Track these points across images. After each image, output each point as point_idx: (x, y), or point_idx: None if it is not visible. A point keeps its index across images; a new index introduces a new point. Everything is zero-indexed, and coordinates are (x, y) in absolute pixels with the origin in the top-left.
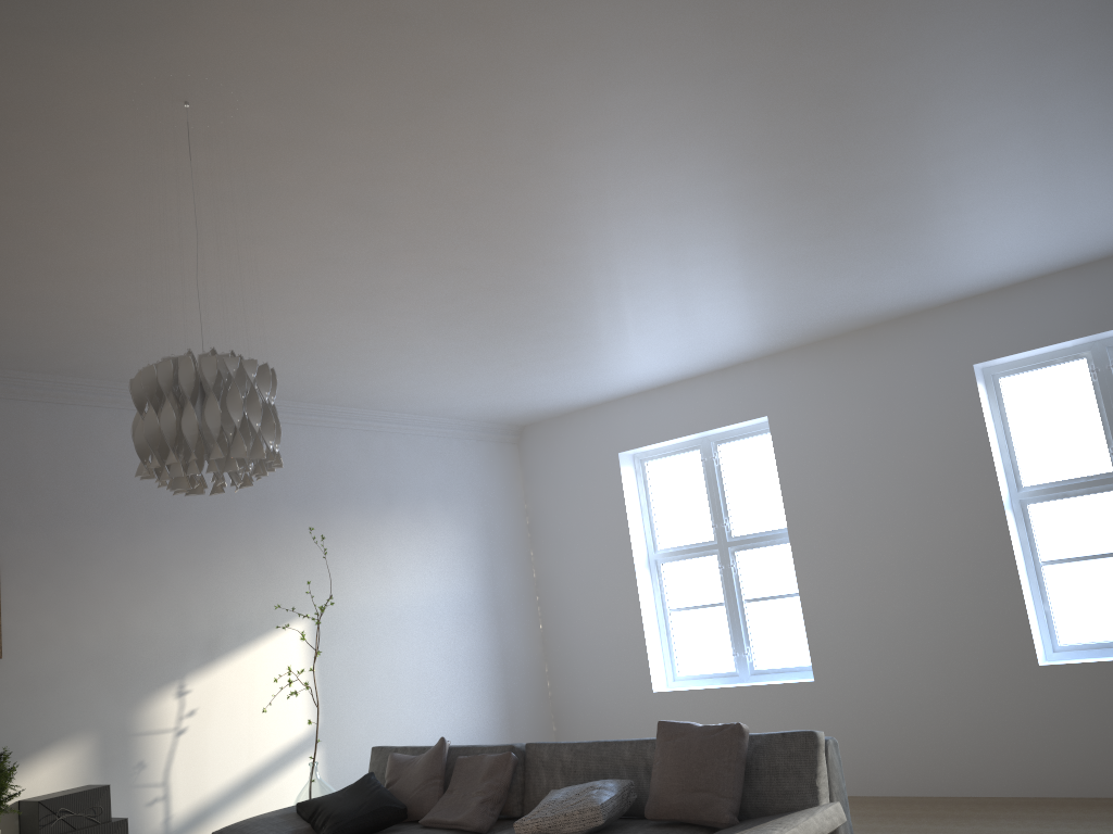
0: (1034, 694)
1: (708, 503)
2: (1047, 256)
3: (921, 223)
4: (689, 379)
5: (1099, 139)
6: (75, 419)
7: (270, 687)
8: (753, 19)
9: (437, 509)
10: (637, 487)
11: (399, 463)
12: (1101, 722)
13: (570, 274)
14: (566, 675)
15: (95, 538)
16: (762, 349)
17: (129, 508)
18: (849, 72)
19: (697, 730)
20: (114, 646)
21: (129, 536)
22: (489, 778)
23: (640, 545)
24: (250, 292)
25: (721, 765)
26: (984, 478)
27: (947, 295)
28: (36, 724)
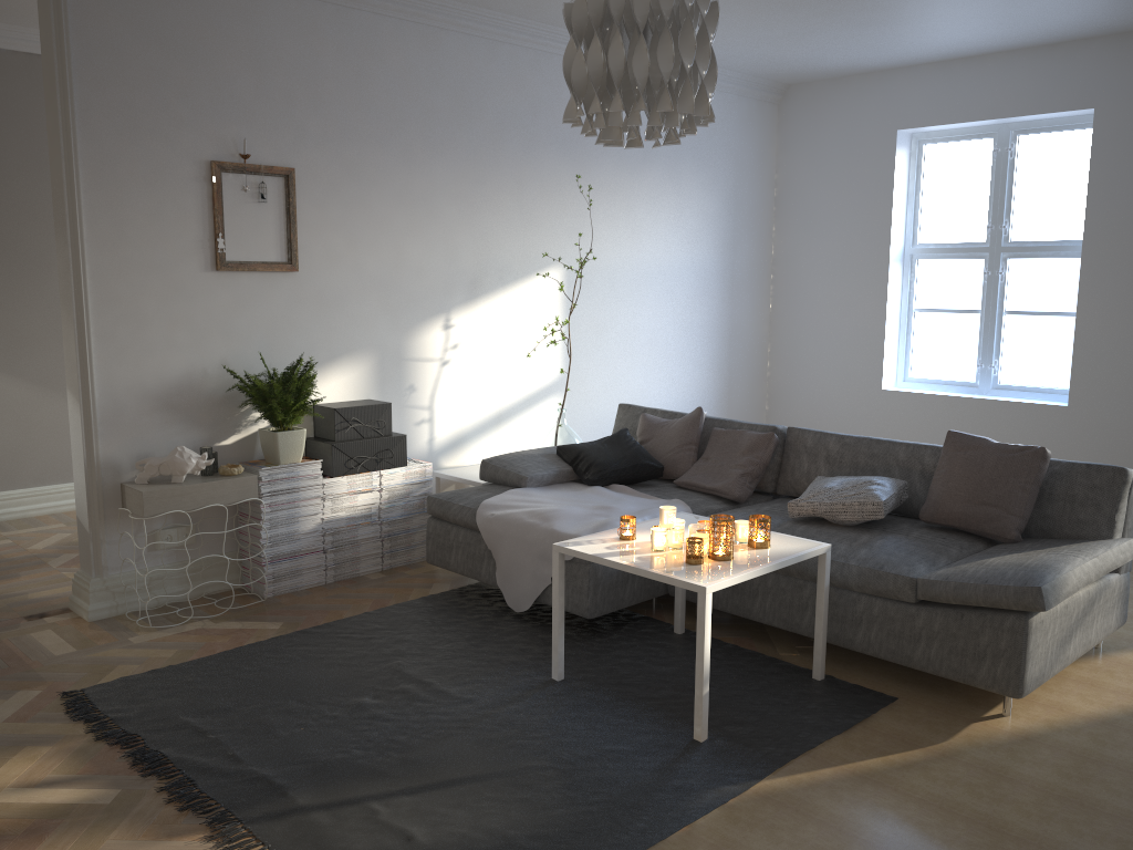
0: None
1: (988, 201)
2: None
3: None
4: (1006, 52)
5: None
6: (360, 27)
7: (522, 332)
8: None
9: (690, 170)
10: (908, 171)
11: None
12: None
13: None
14: (789, 359)
15: (376, 160)
16: (1116, 25)
17: (408, 133)
18: None
19: (993, 446)
20: (392, 273)
21: (407, 163)
22: (749, 454)
23: (899, 237)
24: None
25: (1016, 484)
26: None
27: None
28: (326, 338)
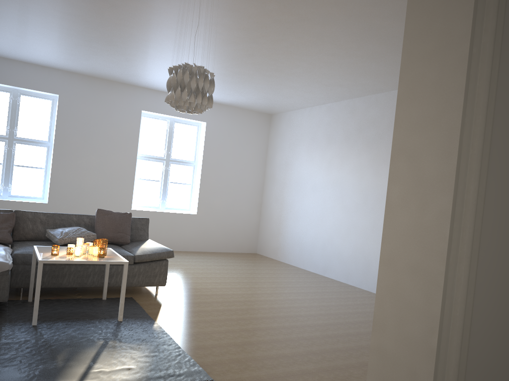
0: None
1: (7, 118)
2: None
3: None
4: (24, 62)
5: (245, 83)
6: None
7: None
8: (279, 43)
9: None
10: None
11: None
12: None
13: (114, 33)
14: None
15: None
16: (73, 69)
17: None
18: (262, 55)
19: (116, 213)
20: None
21: None
22: (6, 222)
23: None
24: None
25: (127, 225)
26: (133, 147)
27: (147, 86)
28: None
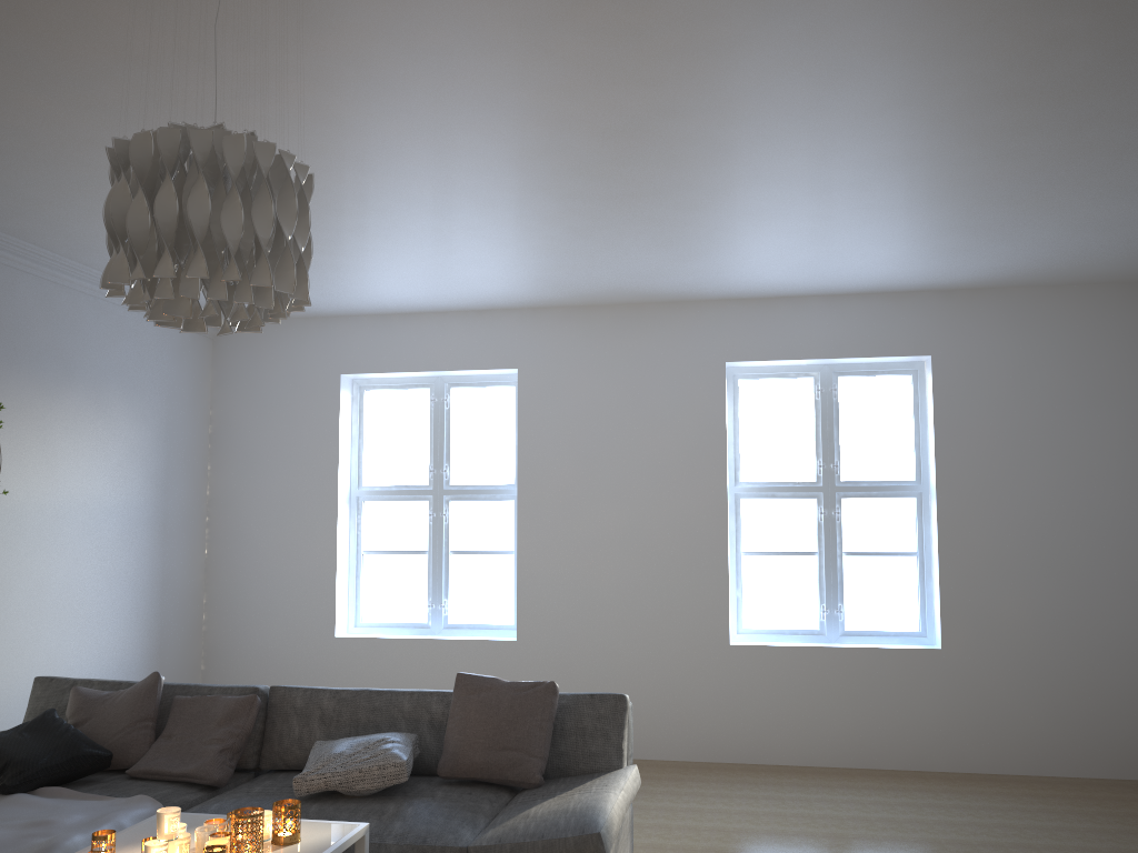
0: (720, 670)
1: (429, 446)
2: (821, 280)
3: (773, 219)
4: (440, 313)
5: (956, 191)
6: None
7: None
8: None
9: (119, 397)
10: (351, 415)
11: (85, 331)
12: (772, 699)
13: (443, 167)
14: (230, 610)
15: None
16: (533, 300)
17: None
18: (873, 56)
19: (506, 685)
20: None
21: None
22: (228, 723)
23: (346, 478)
24: (56, 63)
25: (533, 723)
26: (715, 468)
27: (722, 292)
28: None
